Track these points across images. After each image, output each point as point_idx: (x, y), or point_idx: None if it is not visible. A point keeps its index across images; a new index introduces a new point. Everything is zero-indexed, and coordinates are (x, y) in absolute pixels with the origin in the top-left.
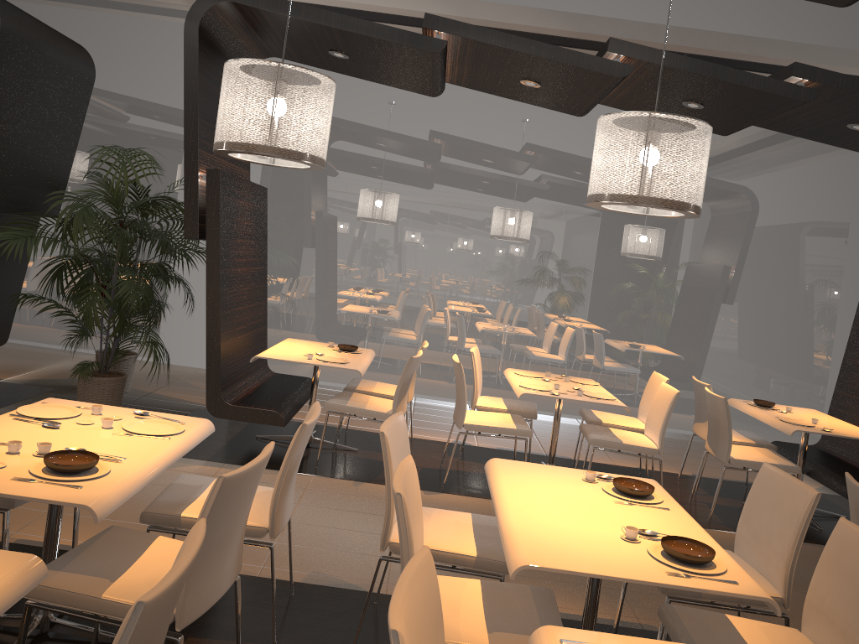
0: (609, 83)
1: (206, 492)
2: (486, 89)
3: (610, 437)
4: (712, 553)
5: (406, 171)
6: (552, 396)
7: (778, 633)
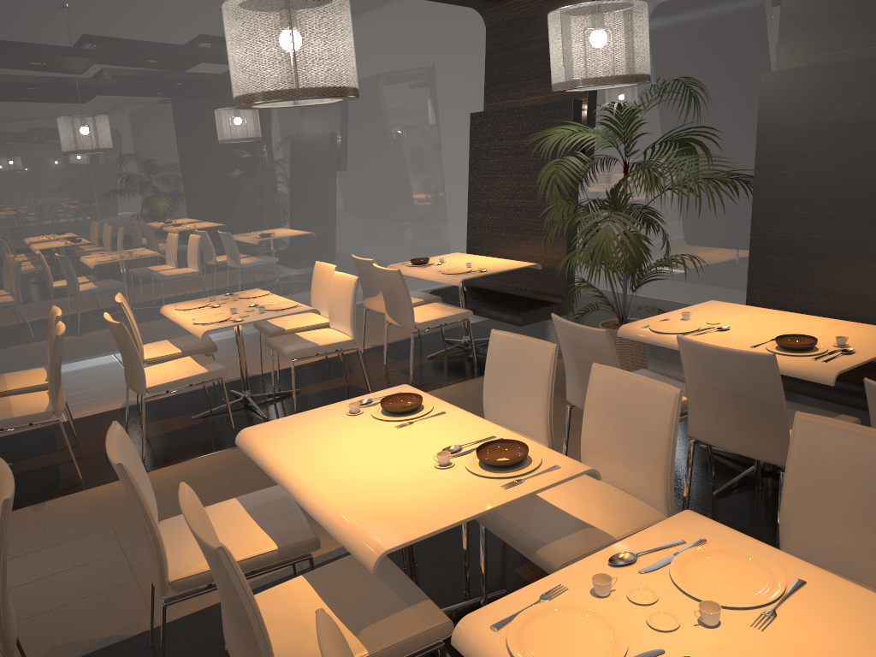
0: None
1: None
2: None
3: (304, 344)
4: (522, 446)
5: None
6: (237, 324)
7: (572, 484)
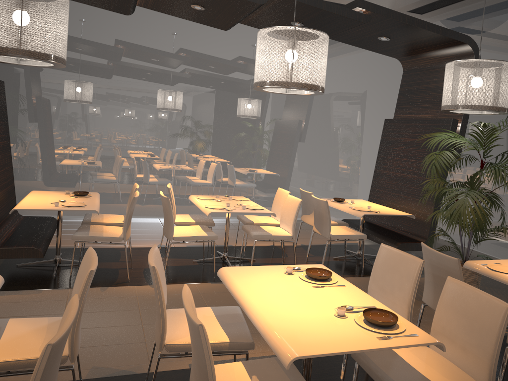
0: (252, 8)
1: (5, 334)
2: (165, 10)
3: (263, 232)
4: (394, 316)
5: (105, 67)
6: (228, 212)
7: (421, 352)
